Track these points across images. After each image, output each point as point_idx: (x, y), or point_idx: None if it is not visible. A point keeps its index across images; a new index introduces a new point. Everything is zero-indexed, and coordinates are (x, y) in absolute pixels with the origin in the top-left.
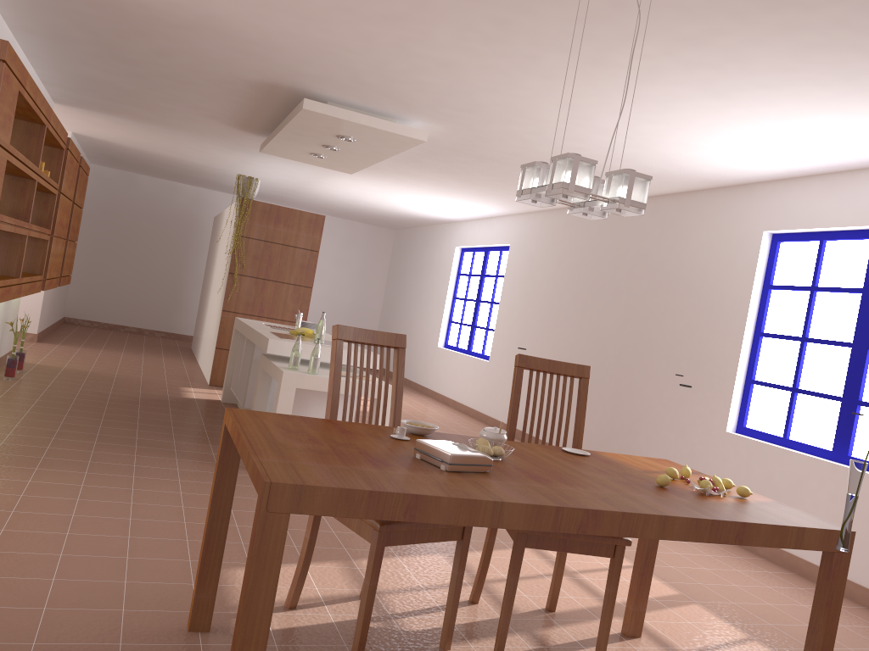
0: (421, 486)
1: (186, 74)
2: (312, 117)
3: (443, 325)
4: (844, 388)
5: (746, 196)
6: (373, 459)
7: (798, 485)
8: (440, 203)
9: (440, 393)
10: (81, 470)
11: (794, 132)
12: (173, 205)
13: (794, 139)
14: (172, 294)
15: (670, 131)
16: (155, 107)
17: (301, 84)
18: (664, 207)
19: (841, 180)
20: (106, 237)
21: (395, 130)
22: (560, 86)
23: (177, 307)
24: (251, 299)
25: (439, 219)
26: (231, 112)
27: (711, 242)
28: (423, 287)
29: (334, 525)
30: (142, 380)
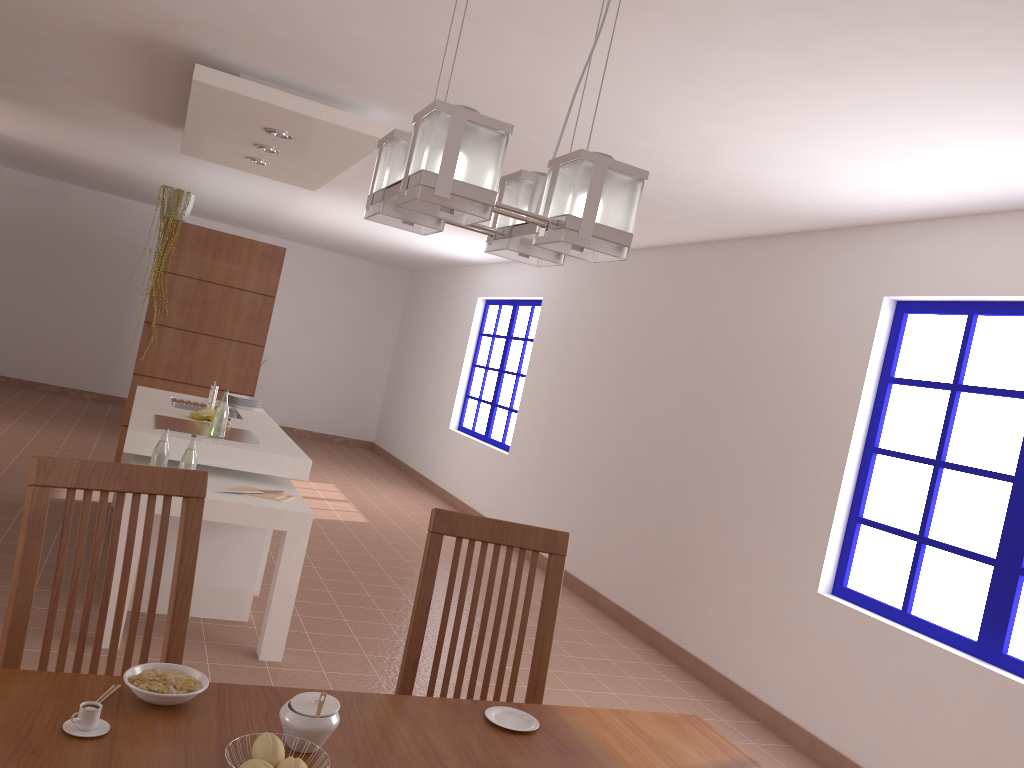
0: None
1: (23, 20)
2: (215, 95)
3: (457, 401)
4: (1000, 546)
5: (860, 243)
6: None
7: (922, 691)
8: (451, 238)
9: (449, 491)
10: None
11: (941, 142)
12: (115, 227)
13: (940, 154)
14: (109, 344)
15: (747, 136)
16: (21, 79)
17: (189, 41)
18: (743, 255)
19: (1005, 224)
20: (21, 266)
21: (340, 120)
22: (567, 48)
23: (116, 361)
24: (176, 359)
25: (458, 260)
26: (122, 90)
27: (807, 308)
28: (438, 349)
29: None
30: (9, 468)
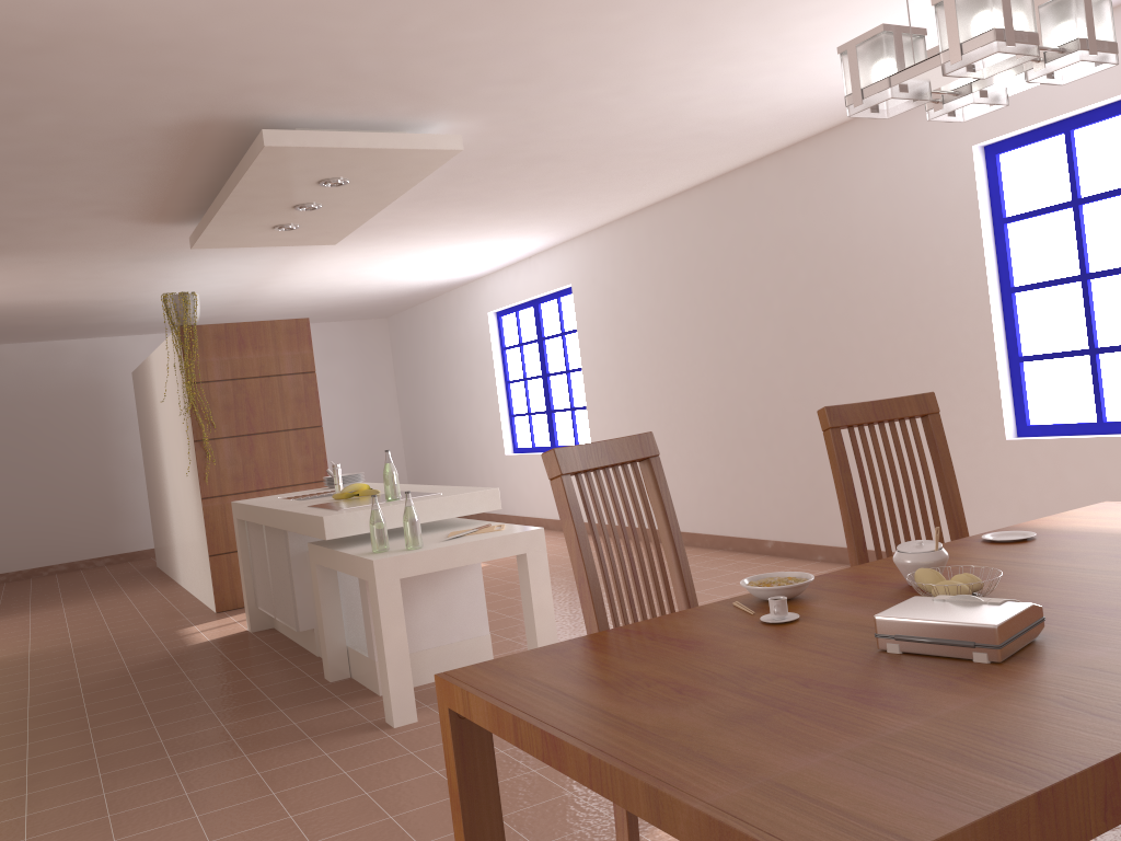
0: (1065, 729)
1: (54, 144)
2: (280, 158)
3: (504, 424)
4: None
5: None
6: (854, 692)
7: None
8: (457, 256)
9: (531, 516)
10: (105, 839)
11: None
12: (64, 374)
13: None
14: (103, 500)
15: (838, 25)
16: (10, 222)
17: (252, 107)
18: (798, 161)
19: None
20: None
21: (412, 144)
22: None
23: (116, 515)
24: (240, 469)
25: (452, 282)
26: (136, 195)
27: (892, 186)
28: (457, 382)
29: (562, 779)
30: (116, 639)
